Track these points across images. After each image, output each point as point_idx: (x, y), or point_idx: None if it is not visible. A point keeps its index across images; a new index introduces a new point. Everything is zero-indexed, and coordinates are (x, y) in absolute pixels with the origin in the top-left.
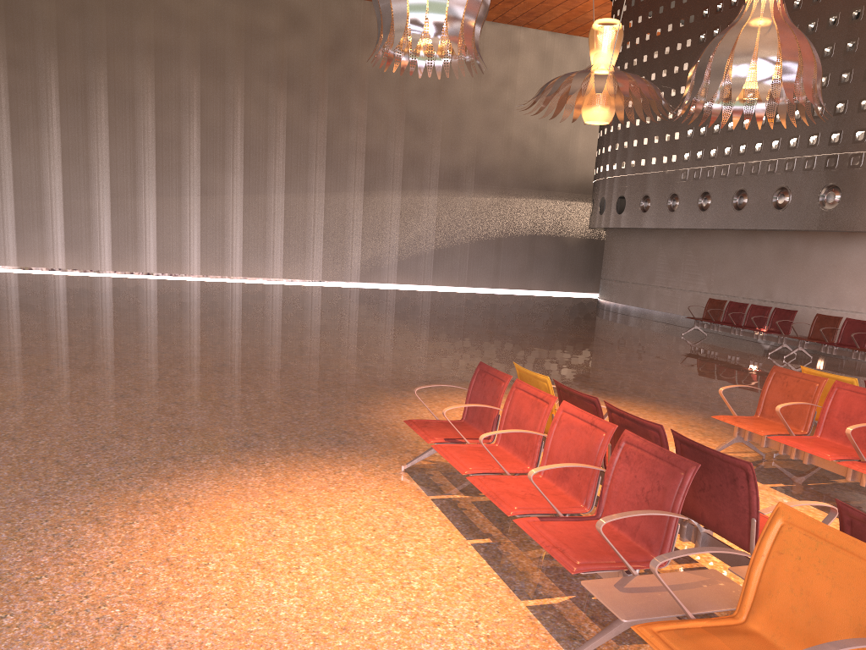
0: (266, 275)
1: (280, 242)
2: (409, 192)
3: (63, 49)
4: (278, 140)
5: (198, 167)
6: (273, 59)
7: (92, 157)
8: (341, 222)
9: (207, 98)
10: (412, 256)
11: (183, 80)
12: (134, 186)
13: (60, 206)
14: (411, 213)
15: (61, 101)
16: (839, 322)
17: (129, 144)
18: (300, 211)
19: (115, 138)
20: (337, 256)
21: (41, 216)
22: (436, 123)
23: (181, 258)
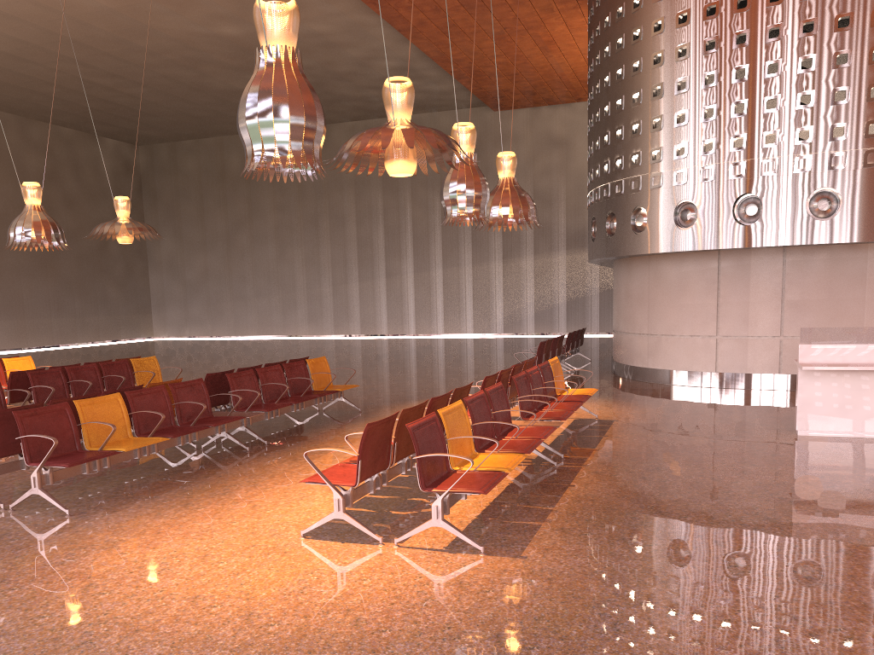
0: (432, 331)
1: (441, 306)
2: (541, 255)
3: (304, 194)
4: (436, 230)
5: (383, 257)
6: (430, 171)
7: (321, 260)
8: (486, 286)
9: (388, 208)
10: (546, 308)
11: (372, 199)
12: (346, 276)
13: (305, 294)
14: (543, 272)
15: (304, 227)
16: (558, 340)
17: (342, 248)
18: (454, 280)
19: (334, 245)
20: (484, 313)
21: (295, 301)
22: (561, 194)
23: (375, 323)
